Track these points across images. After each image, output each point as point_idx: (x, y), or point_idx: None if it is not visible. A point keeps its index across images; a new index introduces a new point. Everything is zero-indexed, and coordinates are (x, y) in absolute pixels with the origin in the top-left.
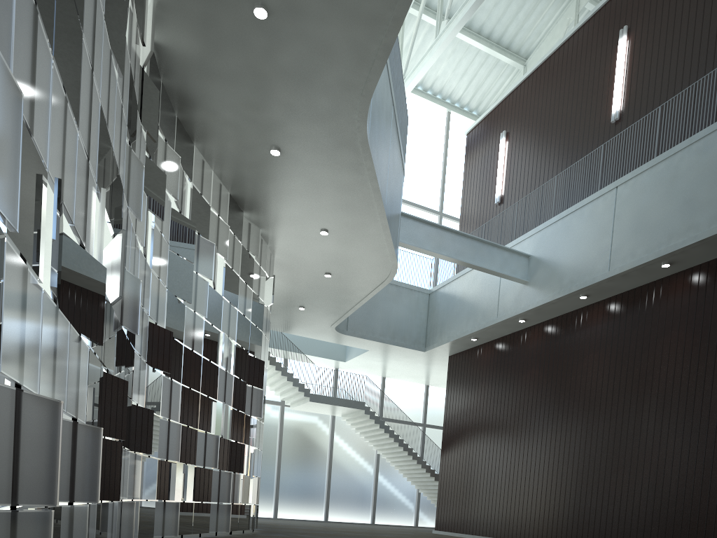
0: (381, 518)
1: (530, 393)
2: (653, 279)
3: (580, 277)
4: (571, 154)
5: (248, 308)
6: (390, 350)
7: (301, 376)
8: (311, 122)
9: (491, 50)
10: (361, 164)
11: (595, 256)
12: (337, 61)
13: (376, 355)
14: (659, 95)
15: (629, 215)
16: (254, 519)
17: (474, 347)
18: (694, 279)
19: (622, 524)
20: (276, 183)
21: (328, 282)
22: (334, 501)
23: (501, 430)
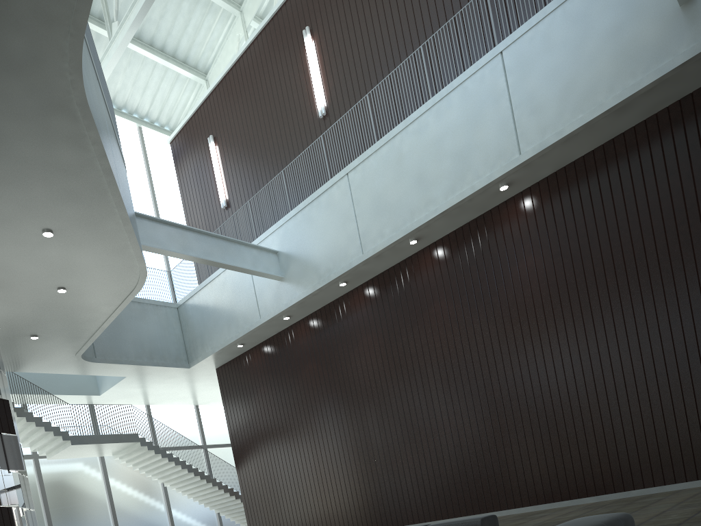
0: None
1: (314, 388)
2: (403, 258)
3: (336, 264)
4: (287, 151)
5: None
6: (151, 373)
7: (50, 421)
8: (3, 74)
9: (169, 63)
10: (83, 136)
11: (345, 241)
12: None
13: (135, 381)
14: (358, 89)
15: (367, 198)
16: None
17: (241, 354)
18: (440, 252)
19: (441, 490)
20: None
21: (64, 299)
22: None
23: (295, 430)
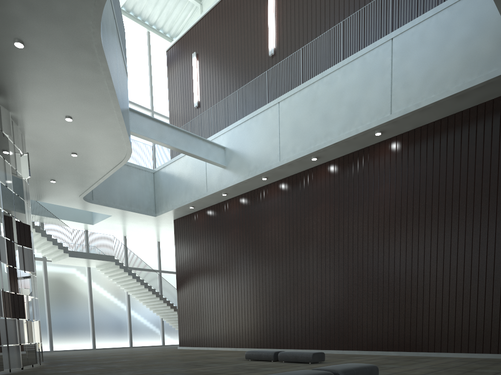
0: (137, 342)
1: (235, 246)
2: (307, 168)
3: (261, 165)
4: (244, 75)
5: (9, 180)
6: (129, 215)
7: (57, 236)
8: (51, 23)
9: None
10: (98, 64)
11: (270, 150)
12: None
13: (118, 219)
14: (298, 40)
15: (288, 123)
16: (40, 354)
17: (192, 213)
18: (332, 169)
19: (304, 330)
20: (22, 73)
21: (75, 161)
22: (99, 332)
23: (218, 272)
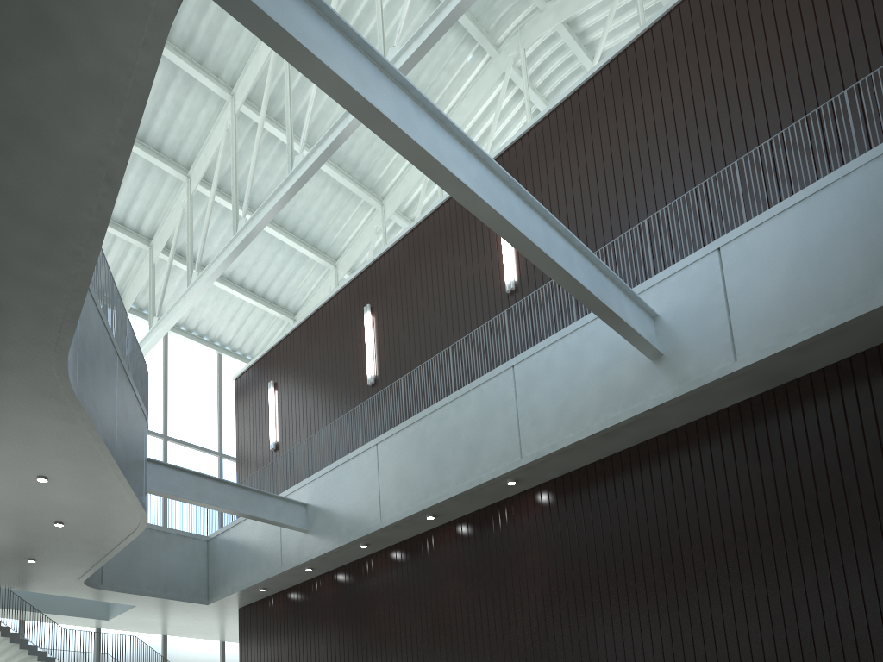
0: None
1: (328, 645)
2: (425, 530)
3: (356, 527)
4: (337, 409)
5: None
6: (164, 604)
7: (47, 640)
8: None
9: (257, 302)
10: (73, 414)
11: (367, 506)
12: (18, 318)
13: (148, 611)
14: (404, 366)
15: (391, 470)
16: None
17: (265, 597)
18: (458, 530)
19: None
20: None
21: (62, 532)
22: None
23: None
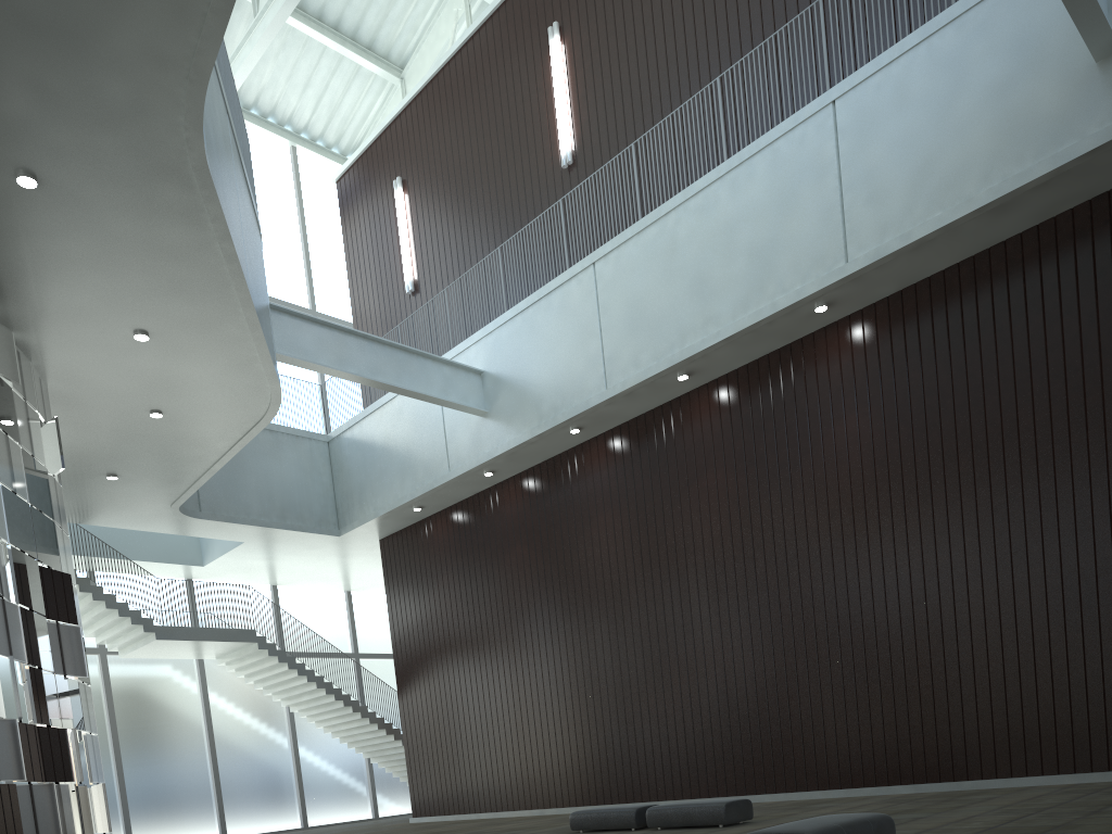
0: (318, 816)
1: (522, 583)
2: (668, 399)
3: (566, 401)
4: (511, 215)
5: (19, 479)
6: (281, 539)
7: (127, 599)
8: (94, 127)
9: (346, 48)
10: (200, 209)
11: (582, 367)
12: (135, 11)
13: (258, 549)
14: (623, 129)
15: (619, 305)
16: None
17: (418, 521)
18: (723, 395)
19: (693, 755)
20: (37, 243)
21: (159, 427)
22: (232, 802)
23: (489, 645)
